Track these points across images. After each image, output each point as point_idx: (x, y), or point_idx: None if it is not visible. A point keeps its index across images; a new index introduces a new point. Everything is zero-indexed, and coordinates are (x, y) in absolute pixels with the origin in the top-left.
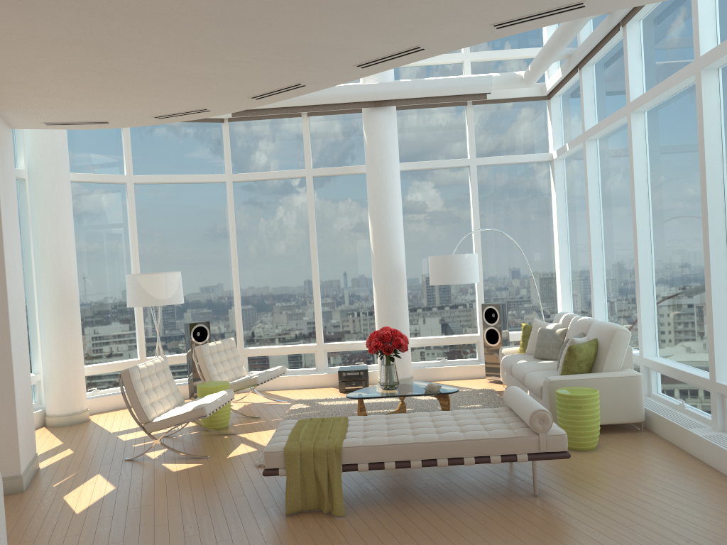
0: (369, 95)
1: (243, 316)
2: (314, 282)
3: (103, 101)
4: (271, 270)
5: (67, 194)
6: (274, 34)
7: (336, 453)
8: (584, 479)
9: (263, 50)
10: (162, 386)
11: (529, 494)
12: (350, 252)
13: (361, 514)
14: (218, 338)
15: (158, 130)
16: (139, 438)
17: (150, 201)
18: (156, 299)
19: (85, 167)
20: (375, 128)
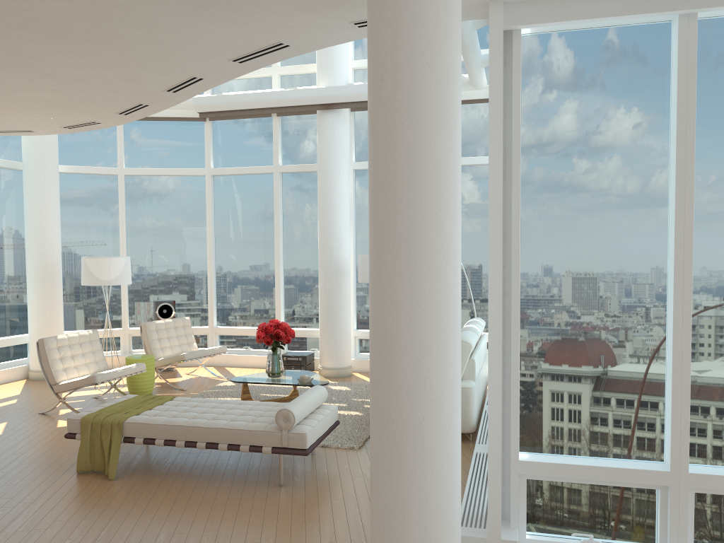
0: (316, 98)
1: (217, 298)
2: (276, 271)
3: (2, 116)
4: (242, 257)
5: (53, 185)
6: (54, 71)
7: (119, 426)
8: (344, 477)
9: (65, 81)
10: (85, 355)
11: (279, 483)
12: (311, 245)
13: (129, 480)
14: (194, 315)
15: (149, 128)
16: (75, 396)
17: (140, 191)
18: (100, 280)
19: (83, 160)
20: (323, 130)
